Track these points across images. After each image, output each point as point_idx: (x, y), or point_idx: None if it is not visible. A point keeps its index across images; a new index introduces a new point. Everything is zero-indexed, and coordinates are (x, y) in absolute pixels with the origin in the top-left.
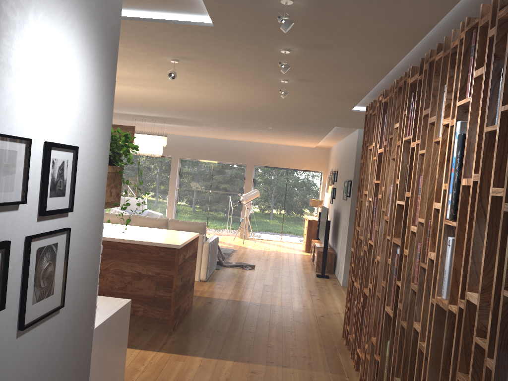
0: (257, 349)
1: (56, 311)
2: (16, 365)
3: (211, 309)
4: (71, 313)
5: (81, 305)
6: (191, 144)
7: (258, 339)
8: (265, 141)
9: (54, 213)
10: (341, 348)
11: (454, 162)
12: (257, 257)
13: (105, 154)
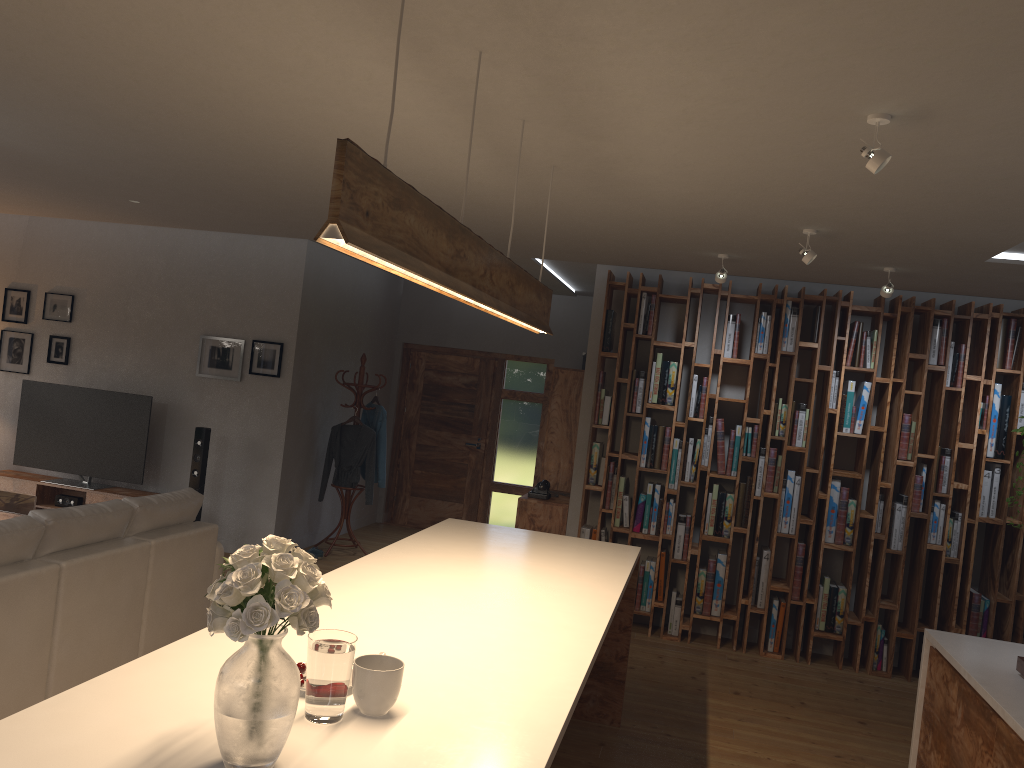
0: (649, 676)
1: None
2: None
3: None
4: None
5: None
6: None
7: None
8: None
9: None
10: None
11: (996, 415)
12: None
13: None
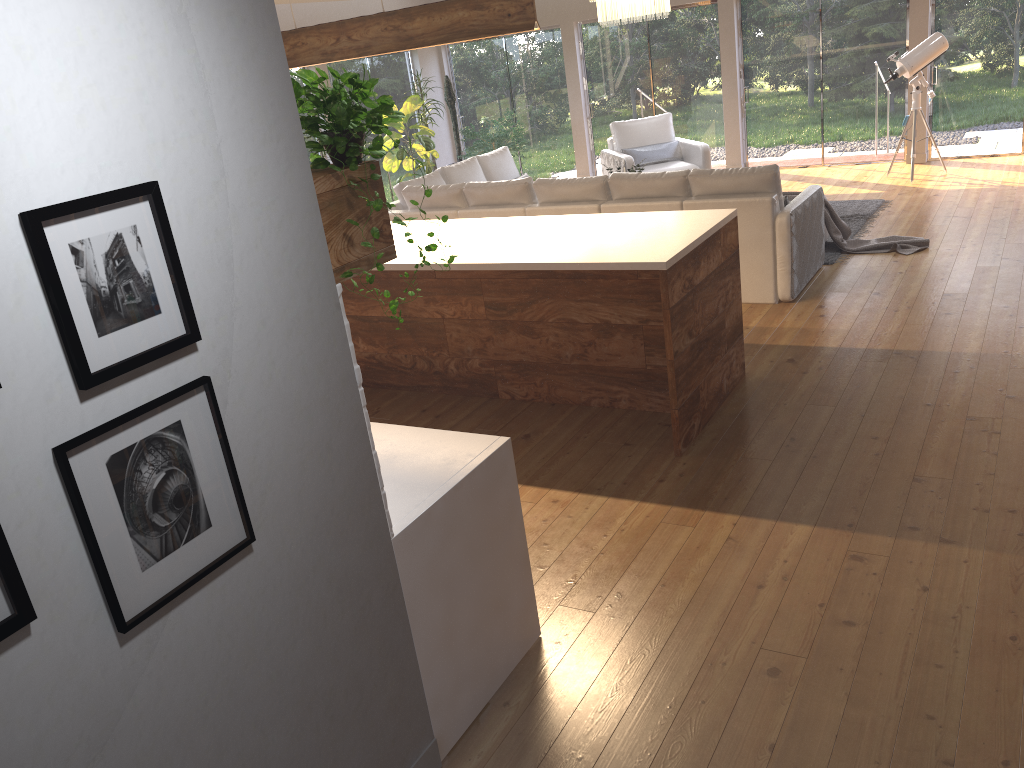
0: (883, 490)
1: (241, 551)
2: (146, 690)
3: (788, 379)
4: (296, 537)
5: (328, 510)
6: None
7: (892, 461)
8: None
9: (128, 368)
10: None
11: None
12: (943, 213)
13: (289, 154)
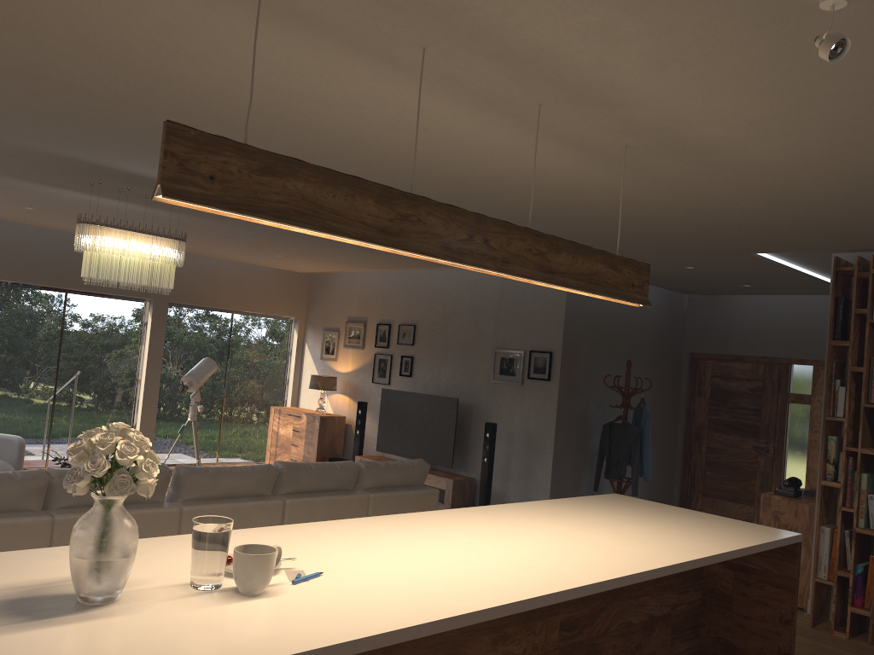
0: None
1: None
2: None
3: None
4: None
5: None
6: (14, 243)
7: None
8: (233, 255)
9: None
10: (862, 645)
11: None
12: None
13: None
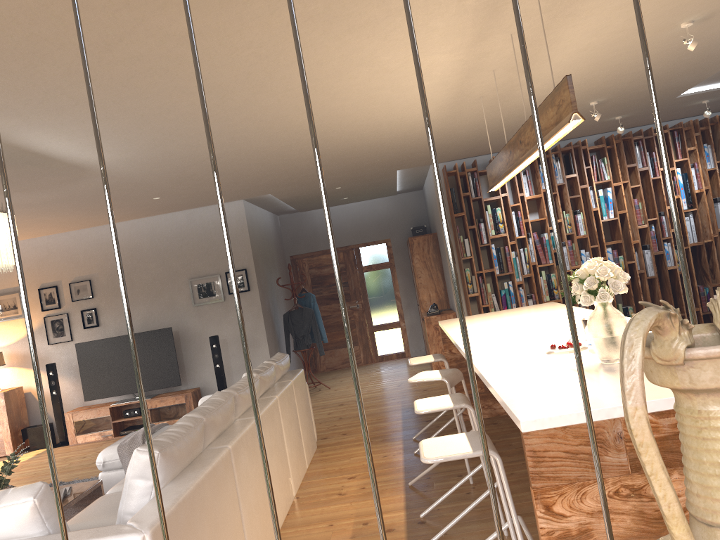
0: None
1: None
2: None
3: None
4: None
5: None
6: None
7: None
8: None
9: None
10: None
11: (682, 185)
12: (75, 467)
13: None
